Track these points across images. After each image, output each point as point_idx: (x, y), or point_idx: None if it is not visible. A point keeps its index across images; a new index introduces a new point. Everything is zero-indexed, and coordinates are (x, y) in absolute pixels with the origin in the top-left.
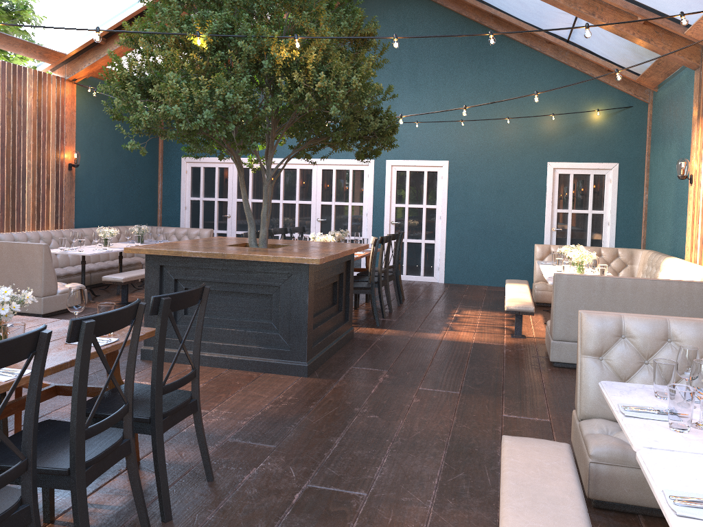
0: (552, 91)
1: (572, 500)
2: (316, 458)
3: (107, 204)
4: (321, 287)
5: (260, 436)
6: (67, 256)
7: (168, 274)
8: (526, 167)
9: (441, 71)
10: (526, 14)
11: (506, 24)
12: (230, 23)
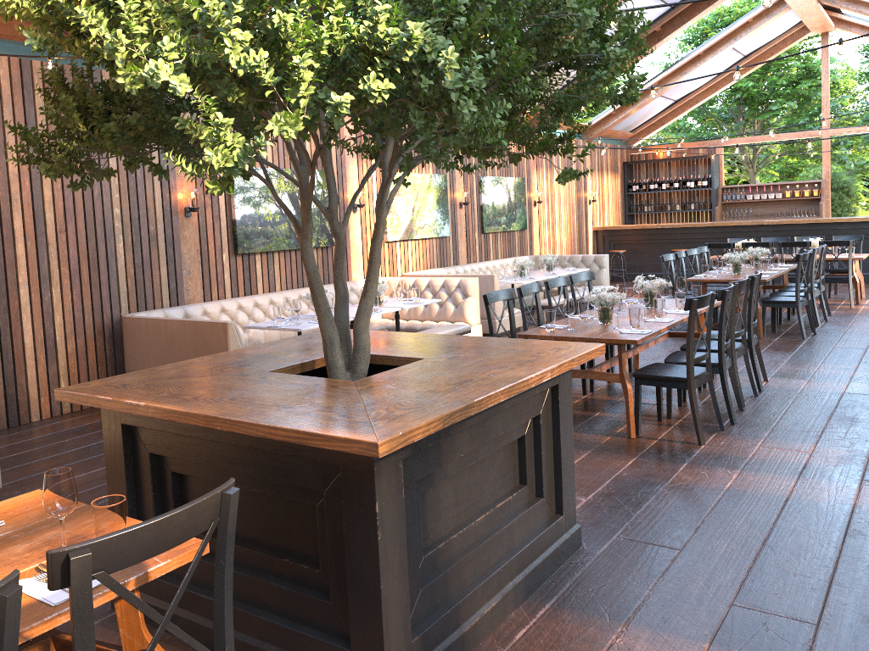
0: None
1: None
2: None
3: None
4: None
5: None
6: None
7: None
8: None
9: None
10: None
11: None
12: None
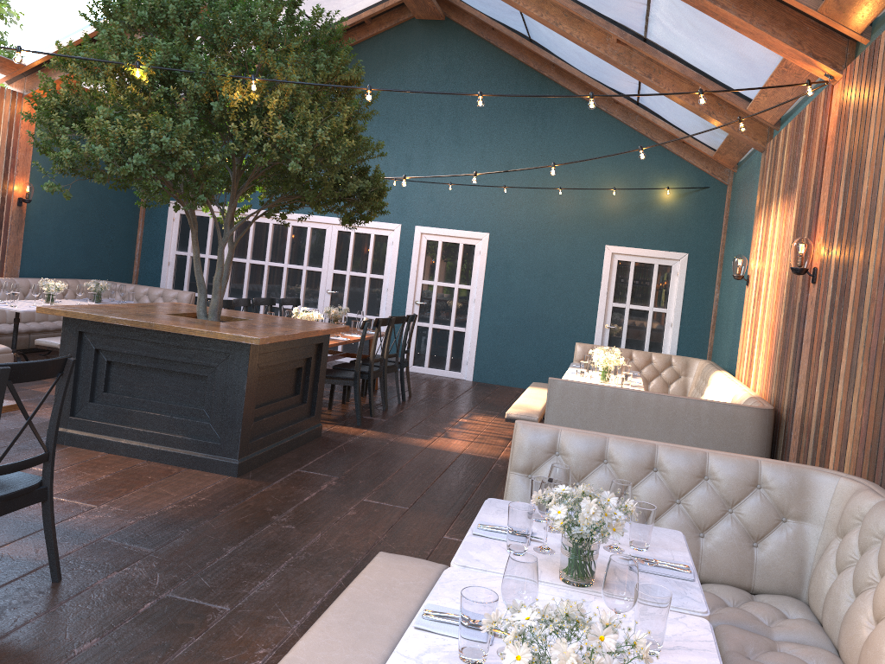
0: (618, 161)
1: (397, 620)
2: (193, 567)
3: (66, 251)
4: (274, 373)
5: (142, 538)
6: (4, 311)
7: (88, 342)
8: (580, 249)
9: (489, 124)
10: (587, 67)
11: (569, 76)
12: (178, 55)
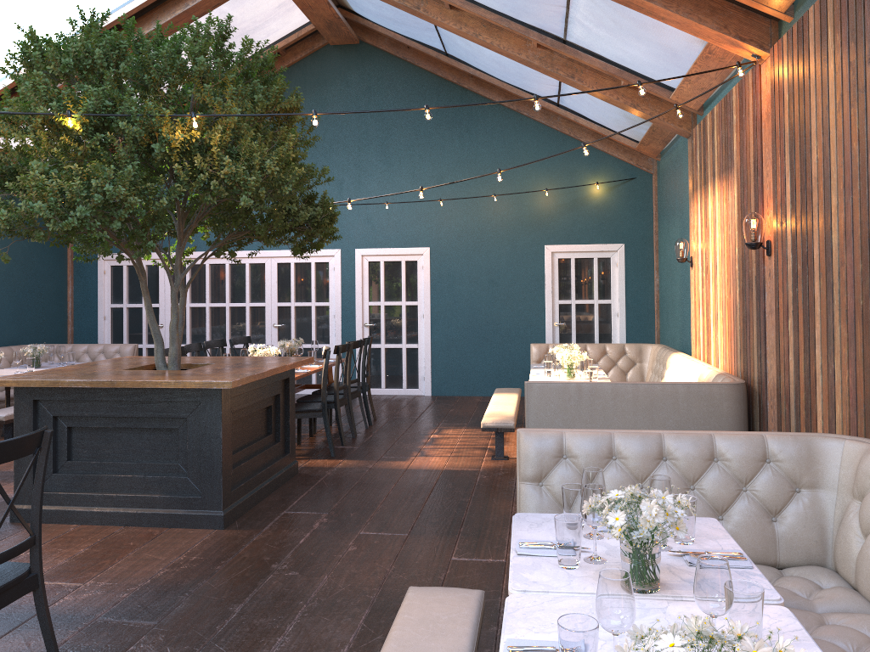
0: (546, 162)
1: None
2: (204, 634)
3: None
4: (246, 415)
5: (140, 611)
6: None
7: (45, 410)
8: (521, 252)
9: (416, 140)
10: (506, 75)
11: (488, 85)
12: (111, 100)
